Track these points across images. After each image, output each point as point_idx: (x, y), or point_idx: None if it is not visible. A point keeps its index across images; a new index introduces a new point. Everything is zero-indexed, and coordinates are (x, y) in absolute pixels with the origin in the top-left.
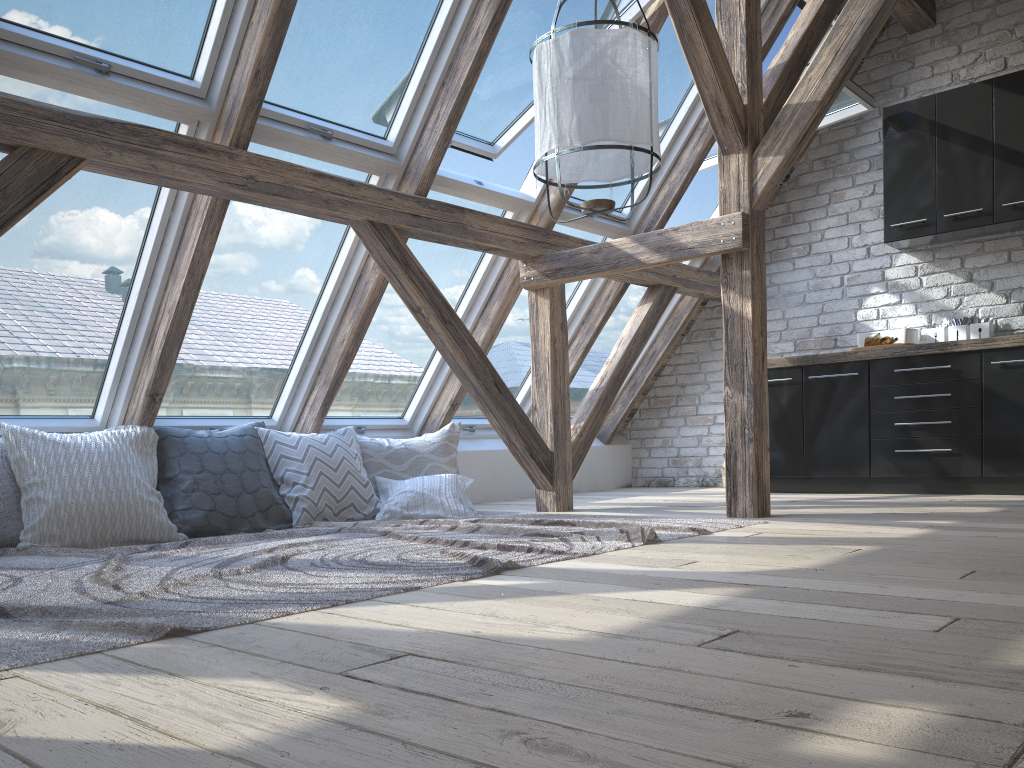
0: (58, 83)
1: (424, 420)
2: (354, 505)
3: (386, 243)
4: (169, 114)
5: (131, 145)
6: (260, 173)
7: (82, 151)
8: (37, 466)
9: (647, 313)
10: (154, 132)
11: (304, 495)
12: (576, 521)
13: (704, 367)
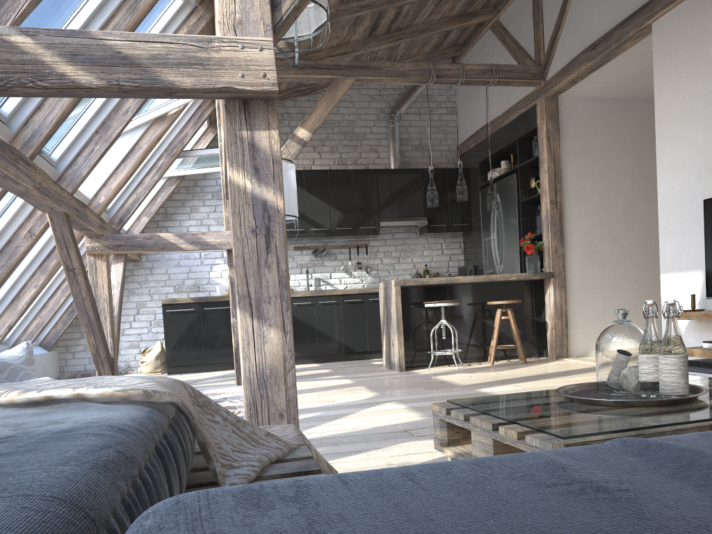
0: None
1: None
2: None
3: (69, 227)
4: None
5: (11, 160)
6: (42, 181)
7: (0, 163)
8: None
9: (123, 269)
10: (16, 151)
11: None
12: None
13: None
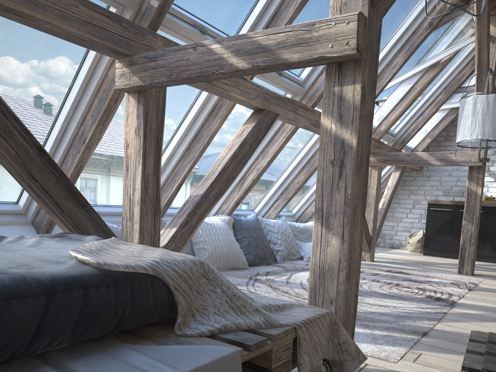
0: (264, 78)
1: (301, 213)
2: (293, 253)
3: None
4: (288, 91)
5: (291, 108)
6: (319, 119)
7: (280, 111)
8: (201, 233)
9: (398, 176)
10: (297, 103)
11: (281, 249)
12: (409, 273)
13: (398, 196)
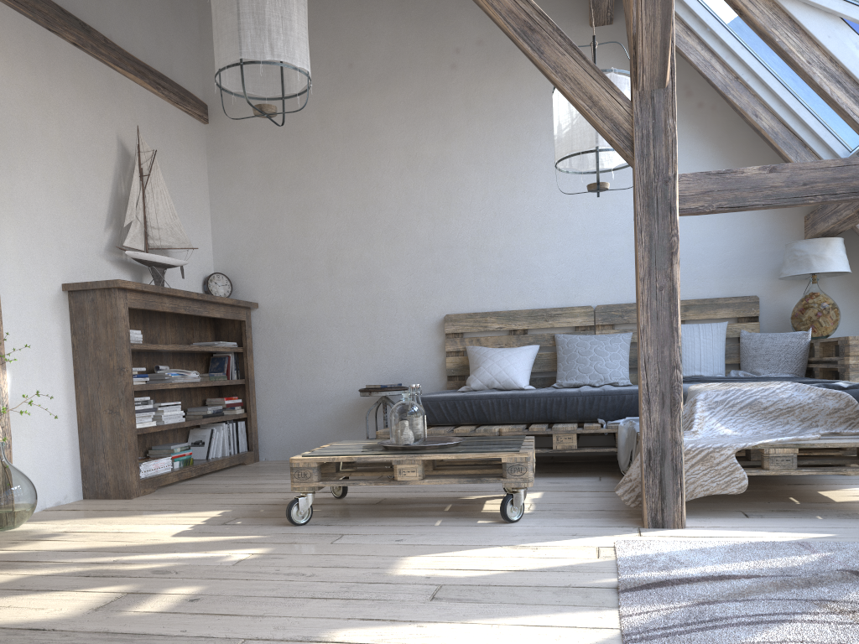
0: None
1: None
2: None
3: None
4: None
5: None
6: None
7: None
8: None
9: None
10: None
11: None
12: None
13: None
